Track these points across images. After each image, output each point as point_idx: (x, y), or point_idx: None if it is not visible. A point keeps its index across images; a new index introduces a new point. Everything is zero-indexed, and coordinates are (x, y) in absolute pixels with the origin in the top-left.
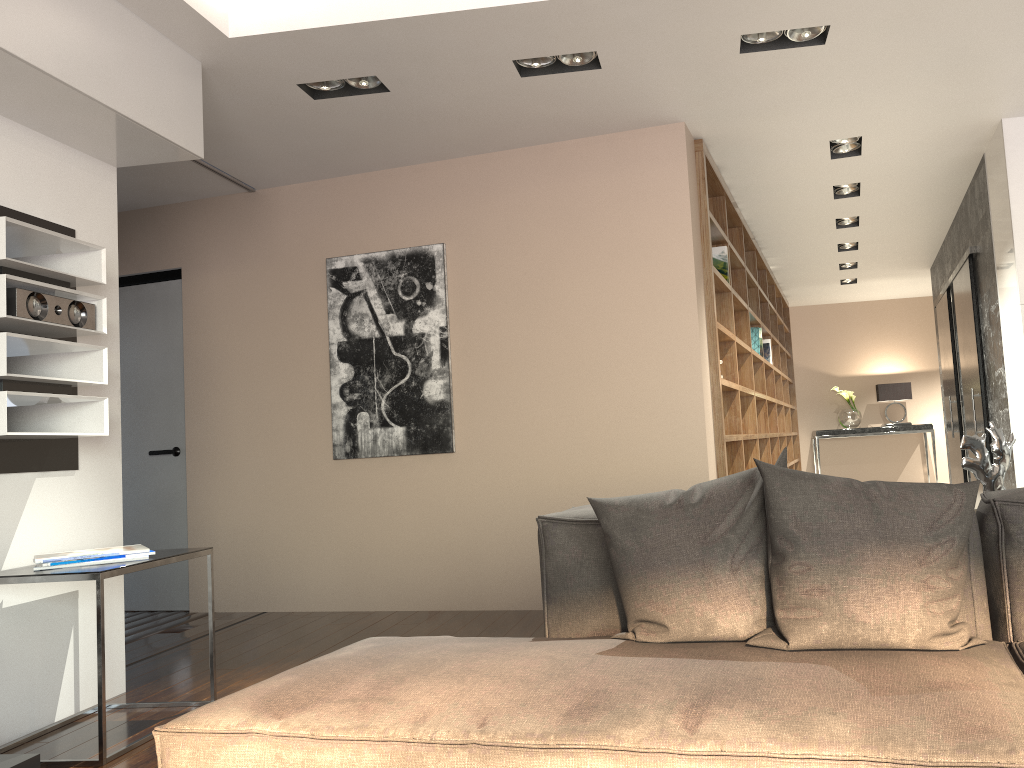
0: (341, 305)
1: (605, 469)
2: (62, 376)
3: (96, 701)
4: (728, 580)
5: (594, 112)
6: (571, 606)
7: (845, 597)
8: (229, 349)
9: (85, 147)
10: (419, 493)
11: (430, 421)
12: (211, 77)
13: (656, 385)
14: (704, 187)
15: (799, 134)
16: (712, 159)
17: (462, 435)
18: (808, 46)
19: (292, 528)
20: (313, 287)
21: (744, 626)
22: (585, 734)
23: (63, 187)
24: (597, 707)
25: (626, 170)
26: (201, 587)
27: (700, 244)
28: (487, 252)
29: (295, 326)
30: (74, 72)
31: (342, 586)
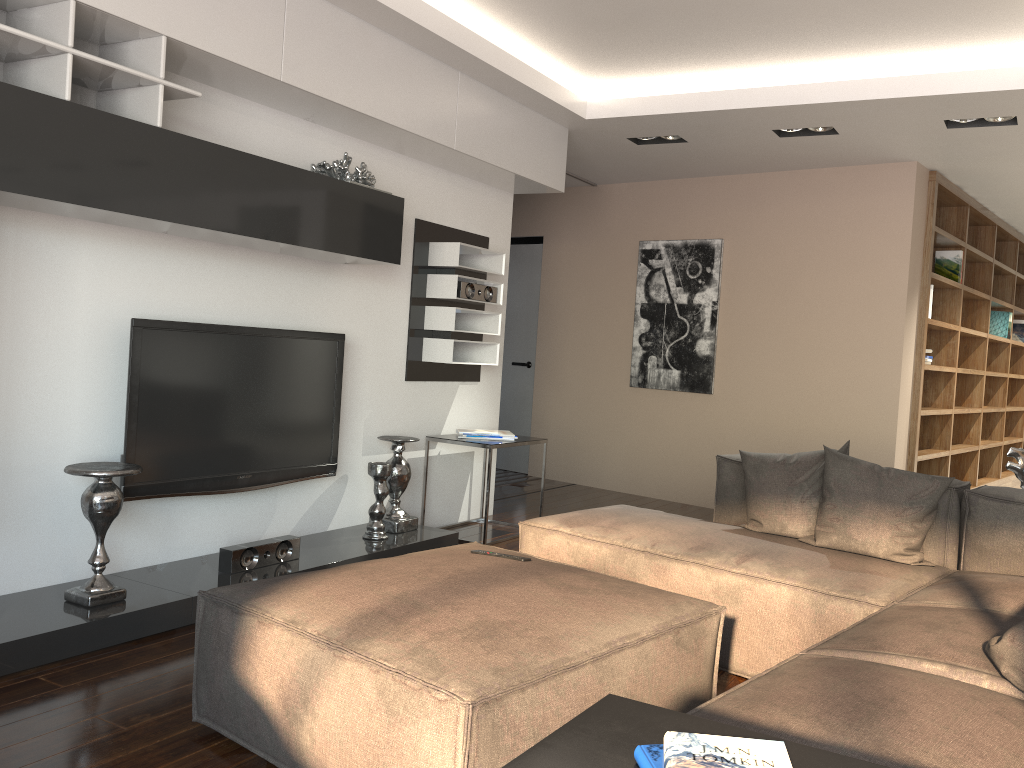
0: (646, 276)
1: (818, 423)
2: (476, 327)
3: (477, 516)
4: (797, 506)
5: (840, 154)
6: (726, 507)
7: (848, 525)
8: (569, 298)
9: (498, 186)
10: (684, 419)
11: (698, 369)
12: (573, 134)
13: (865, 366)
14: (932, 211)
15: (1023, 170)
16: (950, 182)
17: (719, 382)
18: (1003, 125)
19: (597, 430)
20: (628, 260)
21: (801, 531)
22: (693, 556)
23: (485, 212)
24: (704, 548)
25: (865, 196)
26: (536, 460)
27: (921, 257)
28: (753, 249)
29: (613, 287)
30: (499, 157)
31: (626, 475)
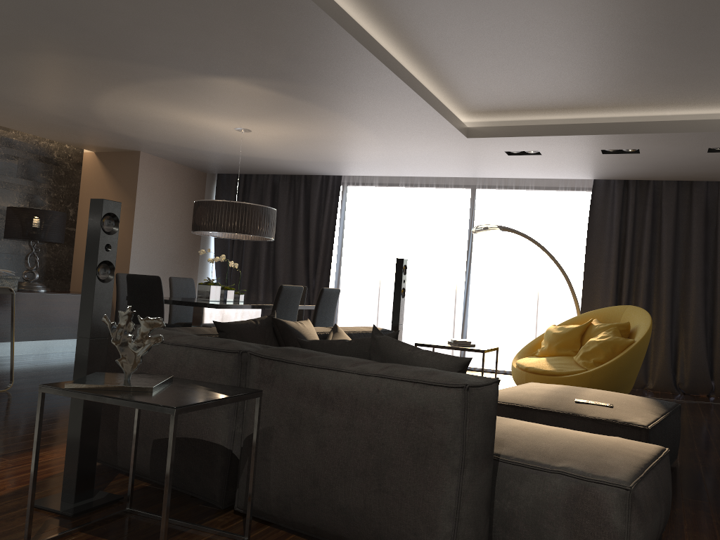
0: None
1: None
2: None
3: None
4: None
5: None
6: None
7: None
8: None
9: None
10: None
11: None
12: None
13: None
14: None
15: None
16: None
17: None
18: None
19: None
20: None
21: None
22: None
23: None
24: None
25: None
26: None
27: None
28: None
29: None
30: None
31: None
